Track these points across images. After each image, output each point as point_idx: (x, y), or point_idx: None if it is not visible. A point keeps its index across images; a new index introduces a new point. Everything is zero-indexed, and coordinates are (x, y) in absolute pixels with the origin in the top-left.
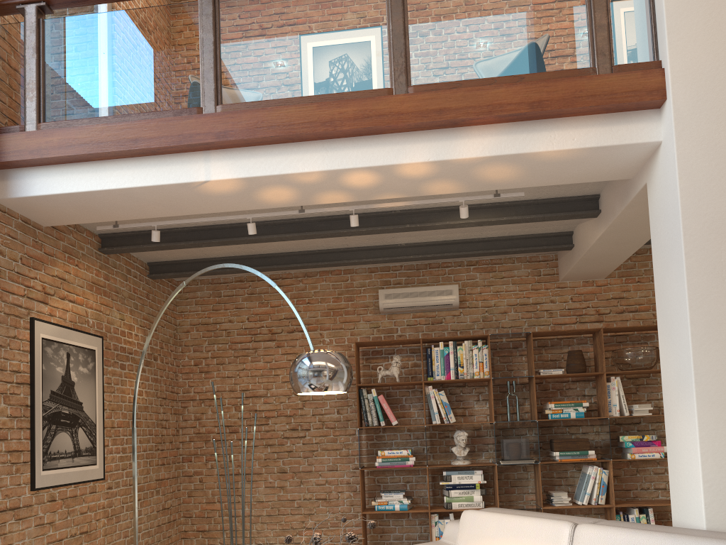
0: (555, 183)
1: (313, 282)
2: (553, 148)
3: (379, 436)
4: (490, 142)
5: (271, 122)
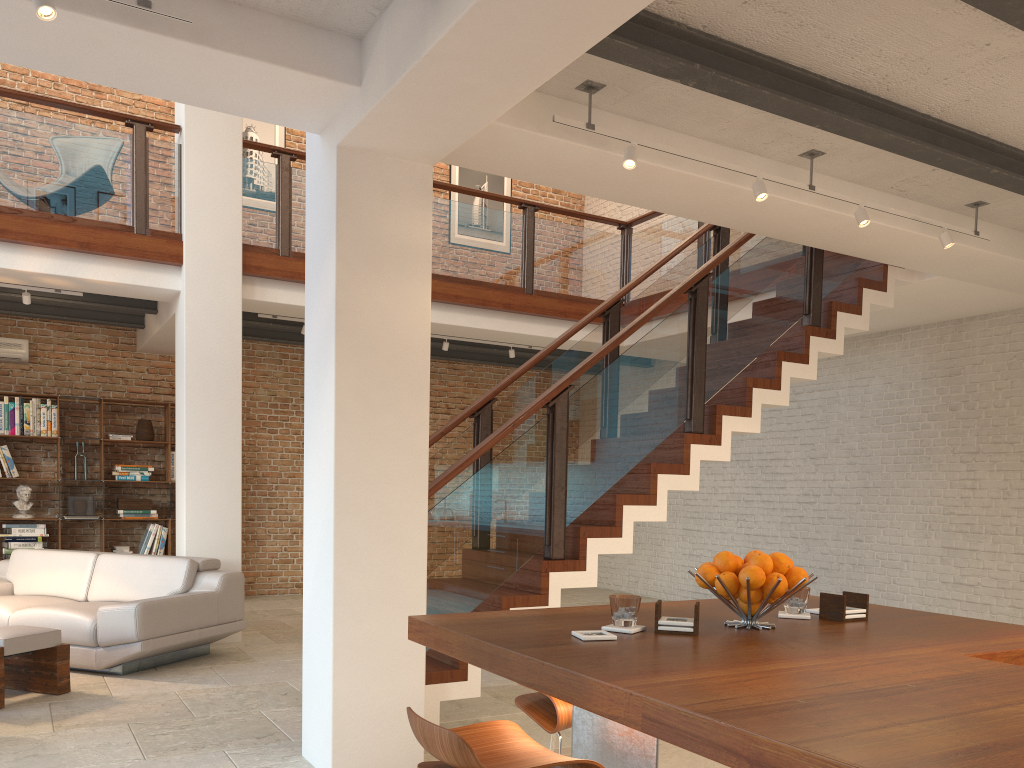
0: (108, 294)
1: None
2: (99, 278)
3: None
4: (47, 262)
5: None
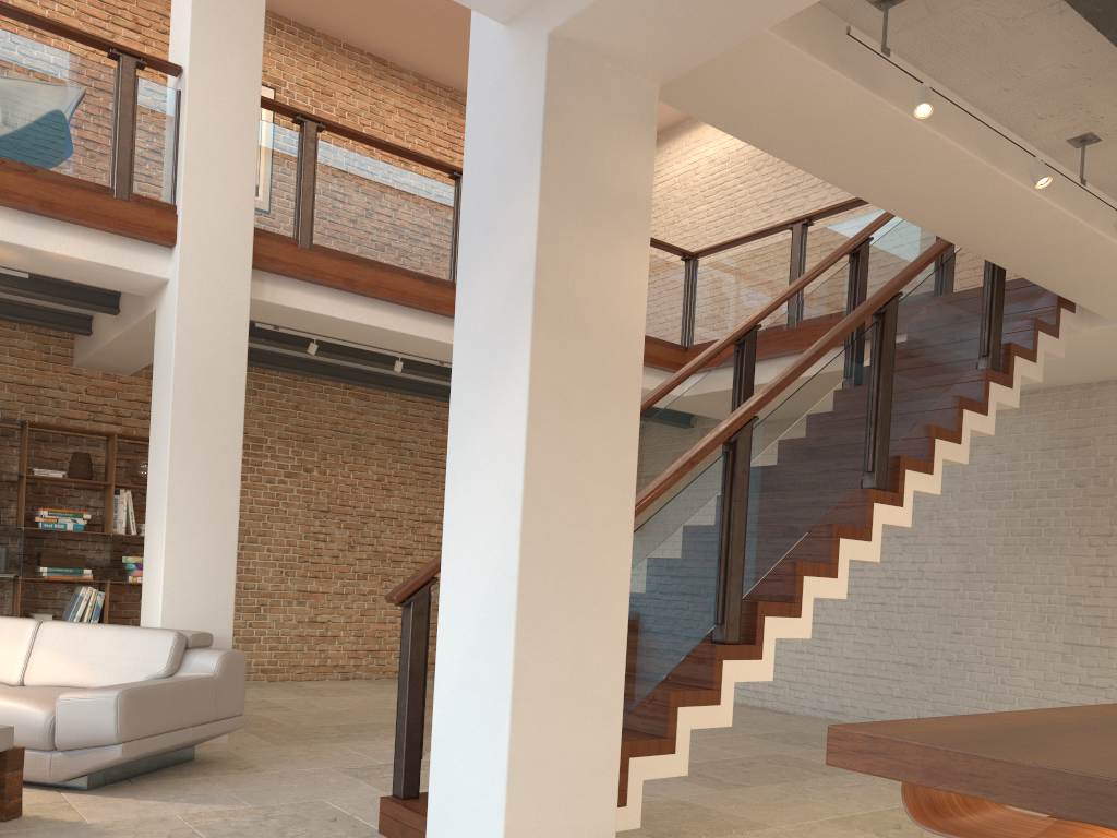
0: (65, 278)
1: None
2: (61, 252)
3: None
4: None
5: None
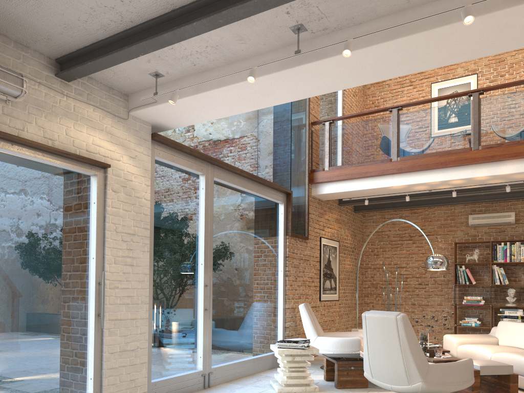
0: None
1: (432, 210)
2: None
3: (465, 289)
4: (516, 166)
5: (419, 163)
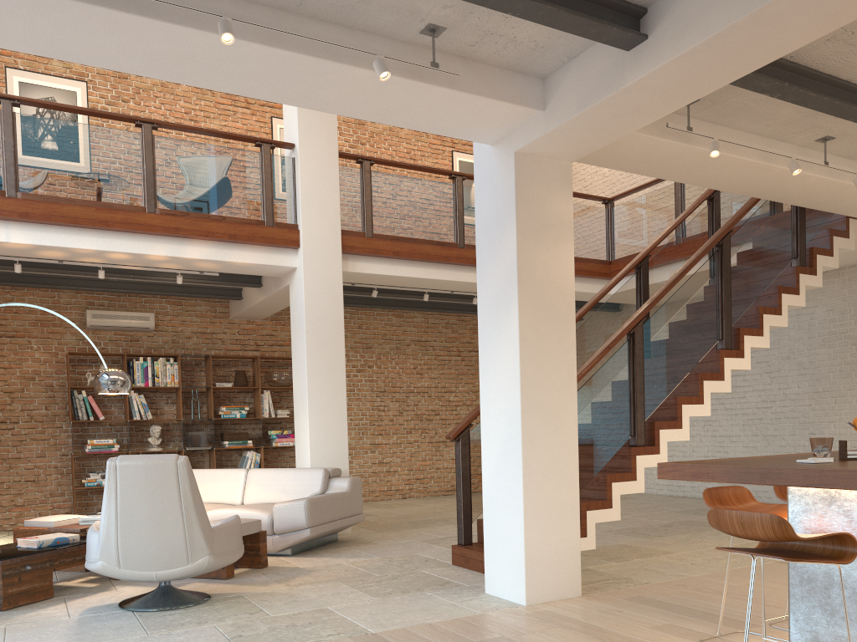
0: (239, 273)
1: (20, 294)
2: (241, 261)
3: (84, 429)
4: (205, 251)
5: (62, 213)
